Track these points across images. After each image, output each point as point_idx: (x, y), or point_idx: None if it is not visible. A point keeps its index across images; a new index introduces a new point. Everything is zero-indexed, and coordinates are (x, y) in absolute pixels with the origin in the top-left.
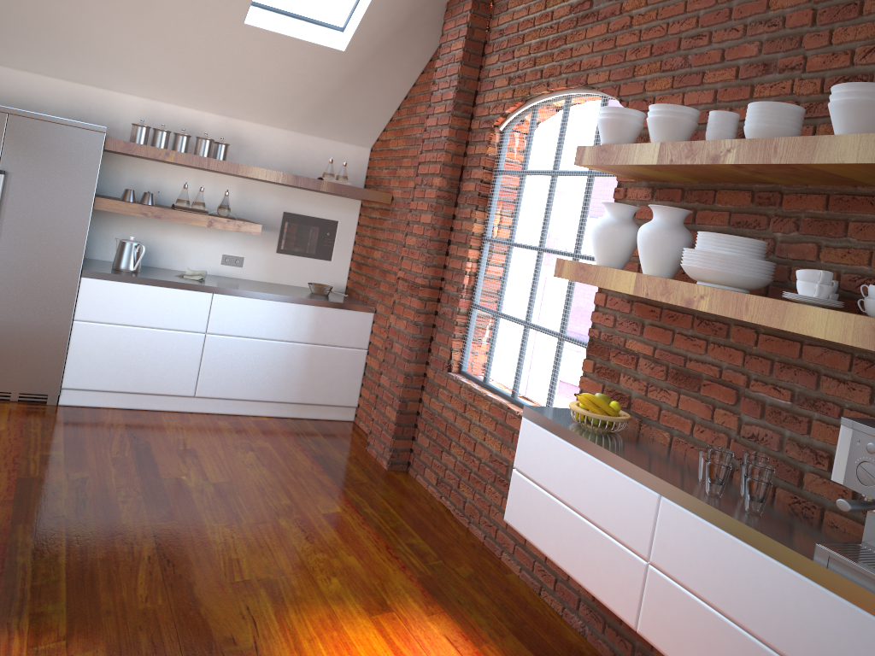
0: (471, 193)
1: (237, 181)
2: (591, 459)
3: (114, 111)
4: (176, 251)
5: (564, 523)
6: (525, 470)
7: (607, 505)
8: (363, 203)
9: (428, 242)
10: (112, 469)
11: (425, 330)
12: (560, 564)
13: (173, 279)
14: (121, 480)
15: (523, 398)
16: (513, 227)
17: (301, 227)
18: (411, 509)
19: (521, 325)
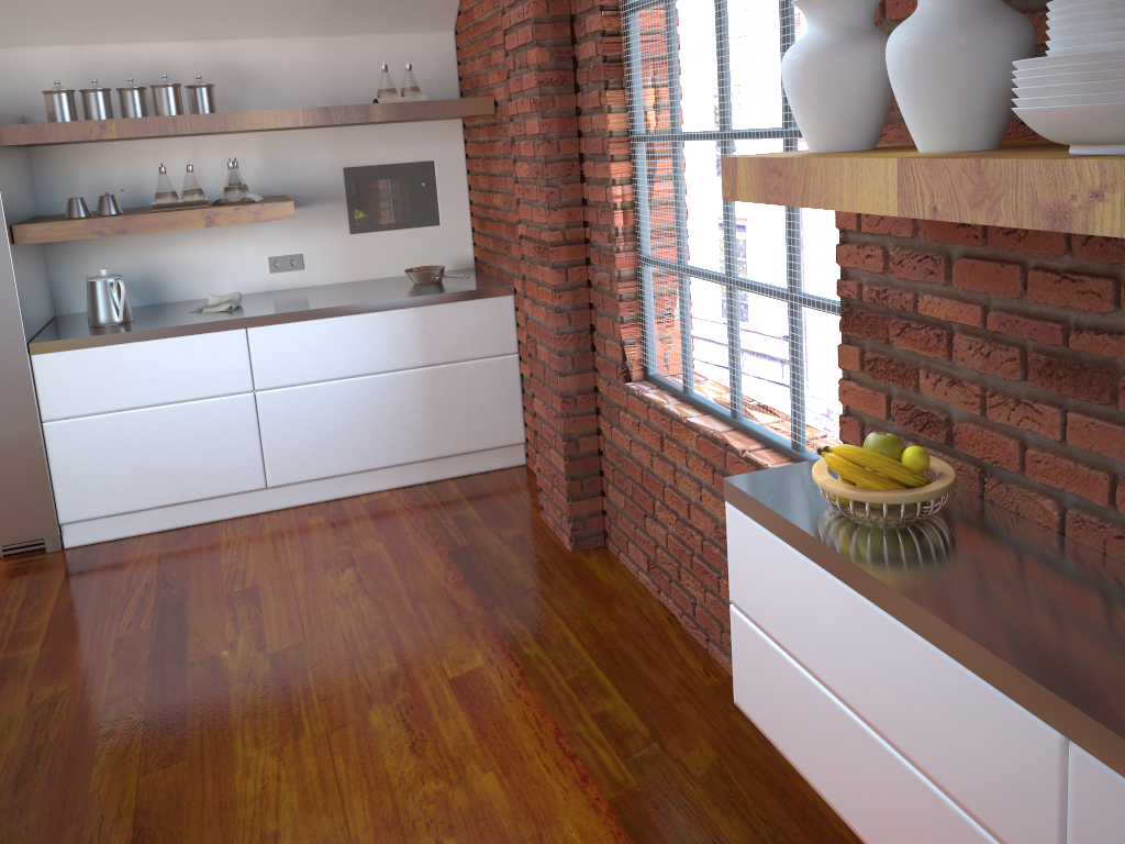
0: (593, 61)
1: (255, 139)
2: (876, 612)
3: (27, 79)
4: (196, 271)
5: (846, 741)
6: (751, 611)
7: (931, 727)
8: (466, 122)
9: (543, 167)
10: (110, 664)
11: (576, 316)
12: (854, 826)
13: (179, 322)
14: (118, 685)
15: (758, 410)
16: (673, 105)
17: (378, 185)
18: (607, 629)
19: (721, 284)
